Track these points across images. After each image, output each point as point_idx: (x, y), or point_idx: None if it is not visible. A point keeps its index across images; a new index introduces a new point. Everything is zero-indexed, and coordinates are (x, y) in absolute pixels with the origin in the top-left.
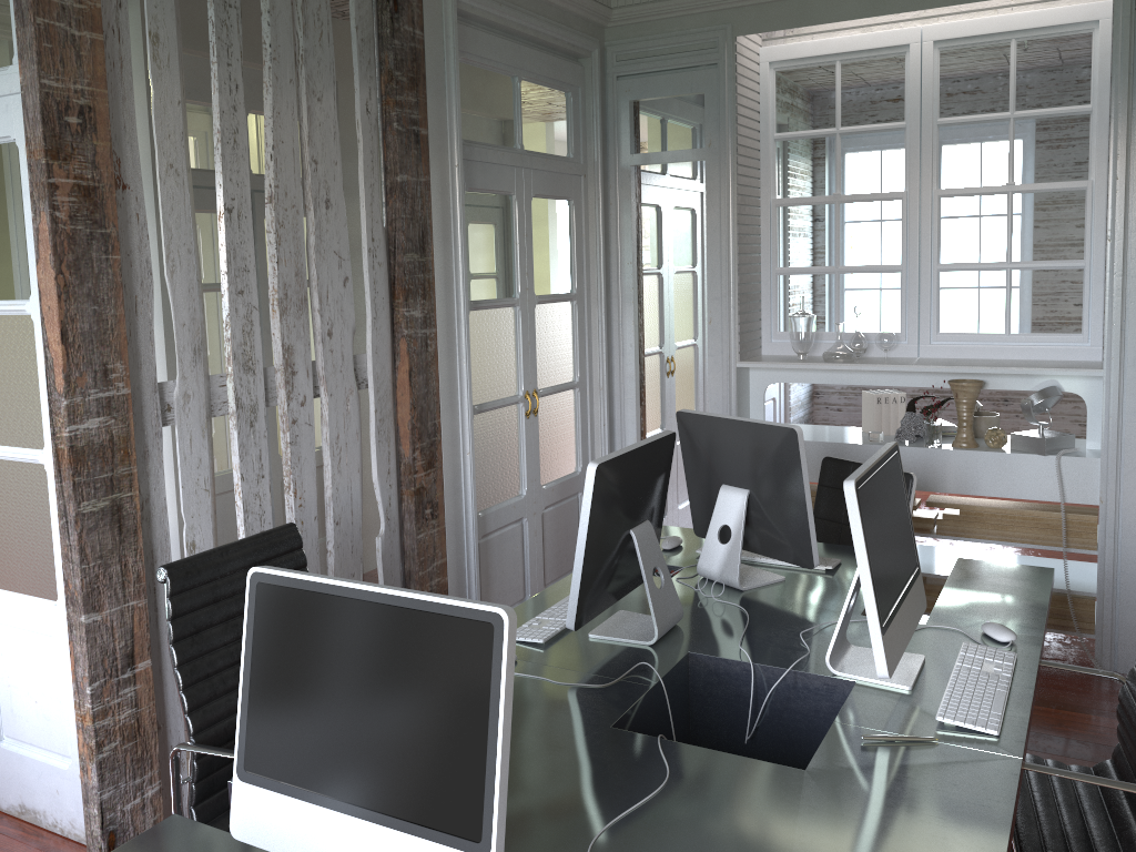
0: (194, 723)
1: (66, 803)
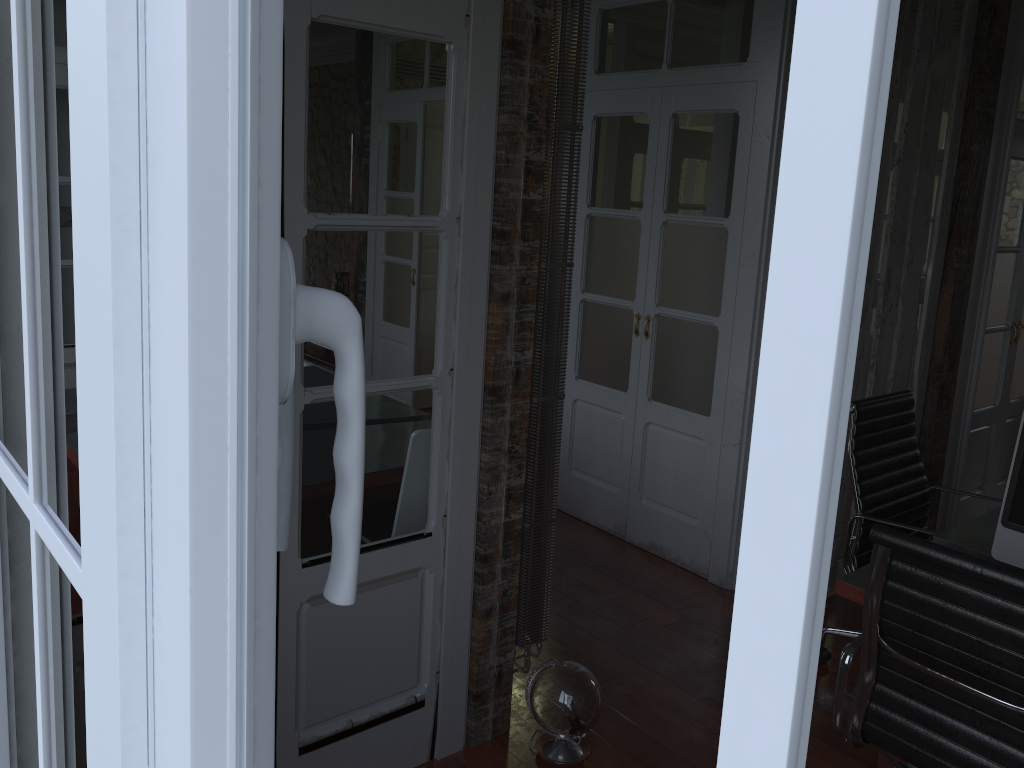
0: (863, 504)
1: (689, 547)
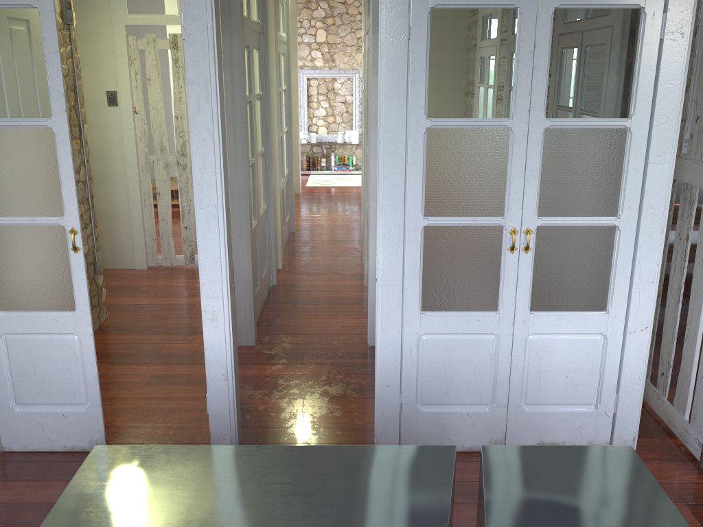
0: None
1: (587, 432)
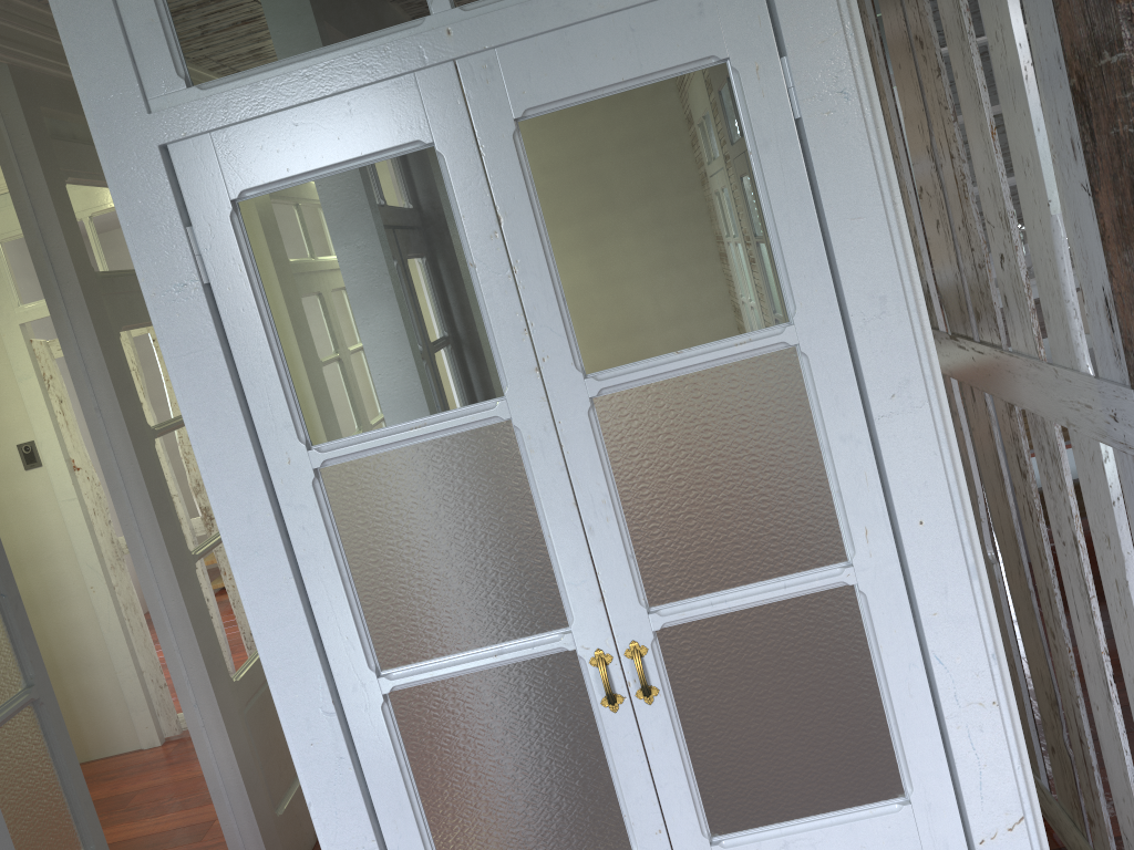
0: None
1: None
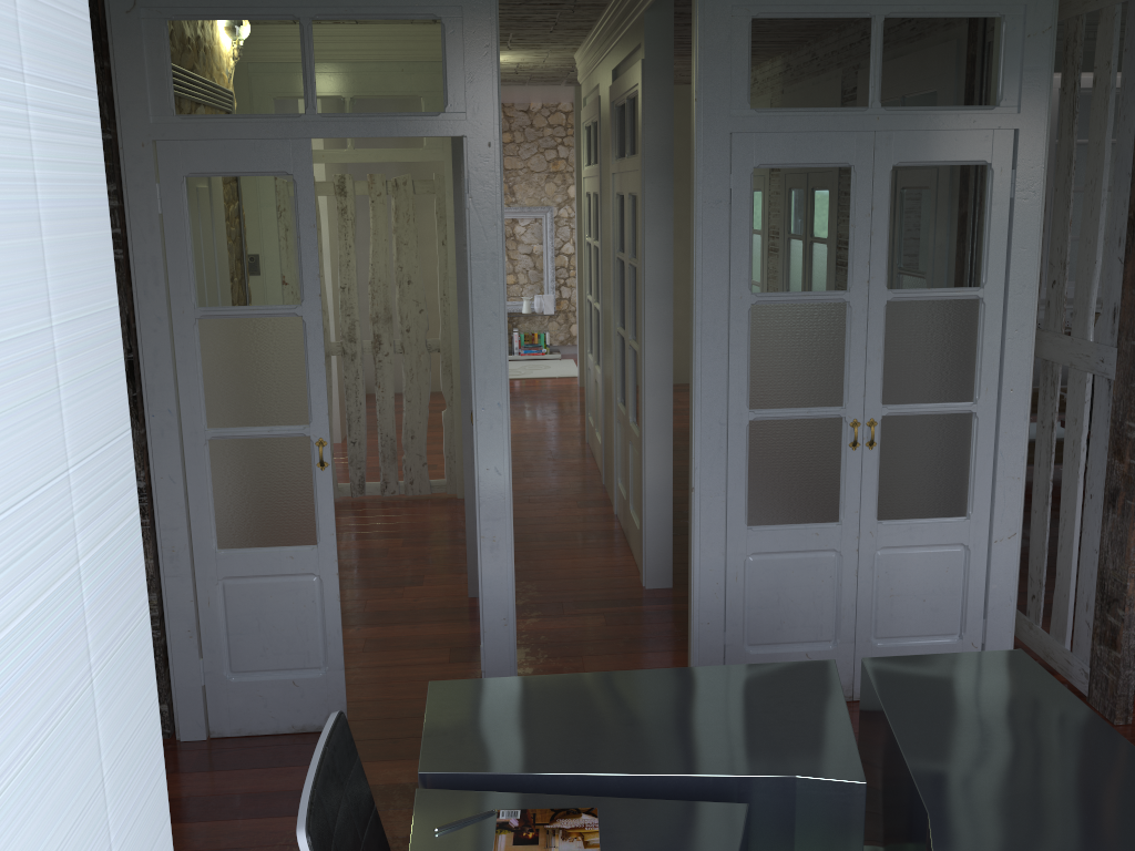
0: None
1: None
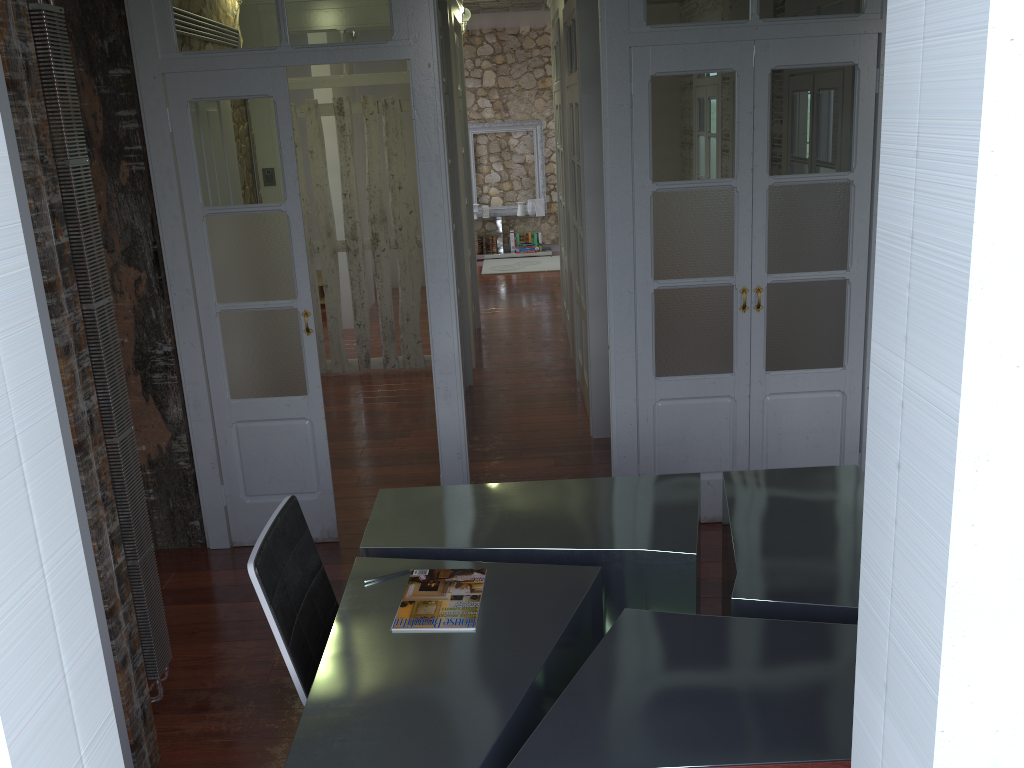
0: None
1: None
